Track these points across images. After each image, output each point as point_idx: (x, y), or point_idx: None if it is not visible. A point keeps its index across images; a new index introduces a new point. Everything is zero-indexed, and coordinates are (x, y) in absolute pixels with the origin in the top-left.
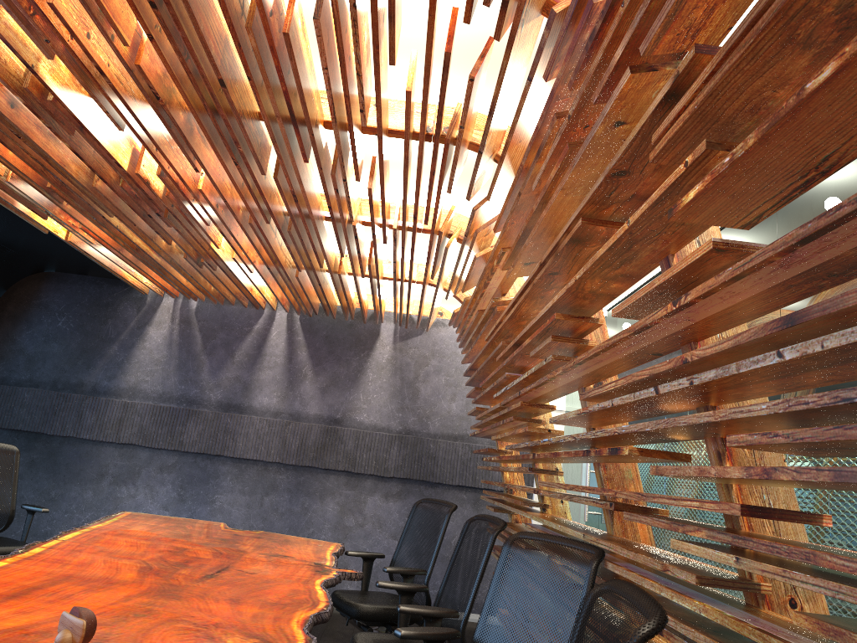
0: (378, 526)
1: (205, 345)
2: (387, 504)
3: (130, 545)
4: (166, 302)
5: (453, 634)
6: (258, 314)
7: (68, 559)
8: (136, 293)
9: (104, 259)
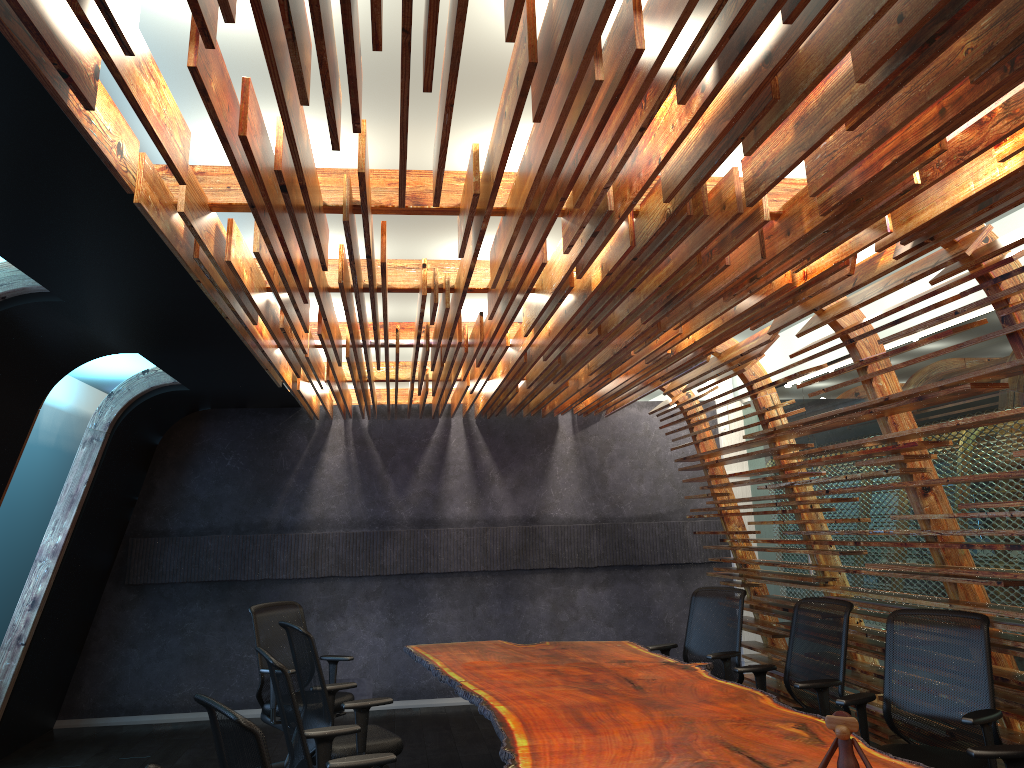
0: (592, 616)
1: (385, 463)
2: (597, 593)
3: (515, 675)
4: (336, 425)
5: (873, 696)
6: (433, 423)
7: (522, 695)
8: (303, 419)
9: (307, 398)
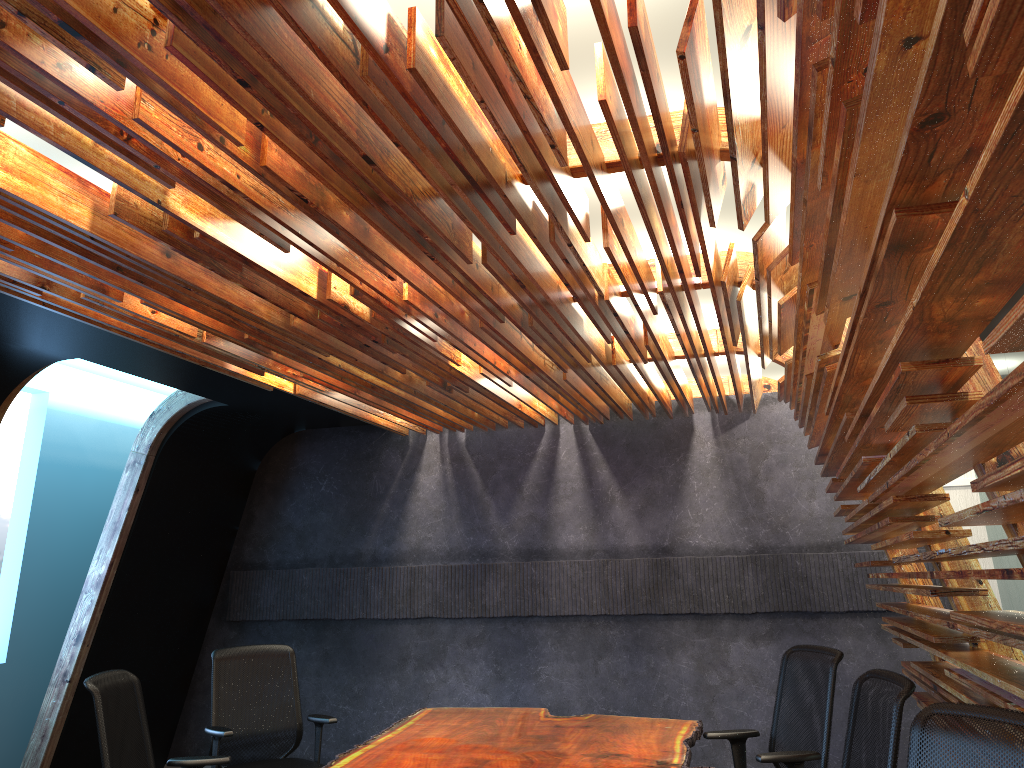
0: (752, 680)
1: (485, 483)
2: (758, 649)
3: (418, 765)
4: (430, 440)
5: None
6: (538, 433)
7: None
8: (396, 436)
9: (345, 406)
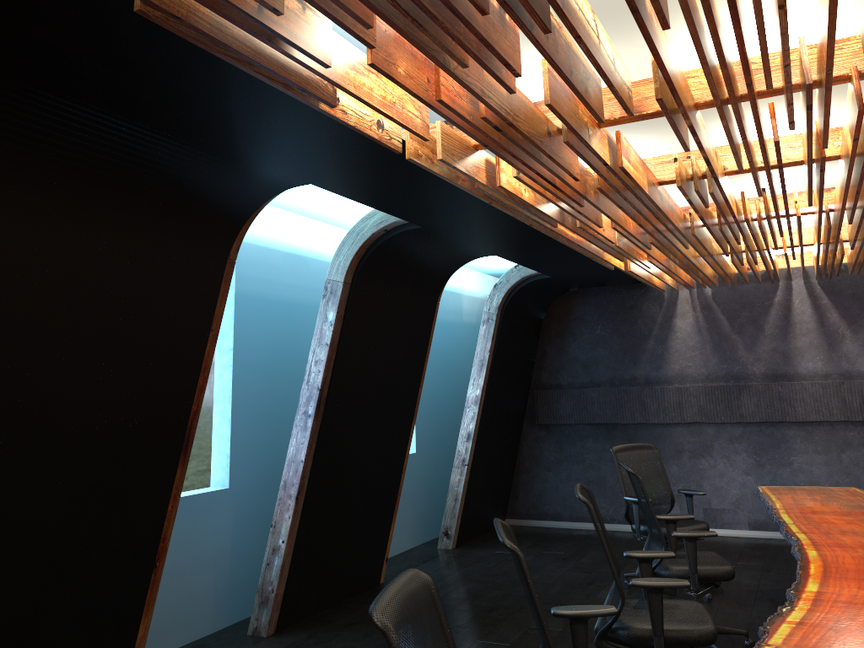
0: None
1: (732, 325)
2: None
3: (847, 522)
4: (682, 295)
5: None
6: (773, 287)
7: (841, 543)
8: (653, 292)
9: (644, 276)
